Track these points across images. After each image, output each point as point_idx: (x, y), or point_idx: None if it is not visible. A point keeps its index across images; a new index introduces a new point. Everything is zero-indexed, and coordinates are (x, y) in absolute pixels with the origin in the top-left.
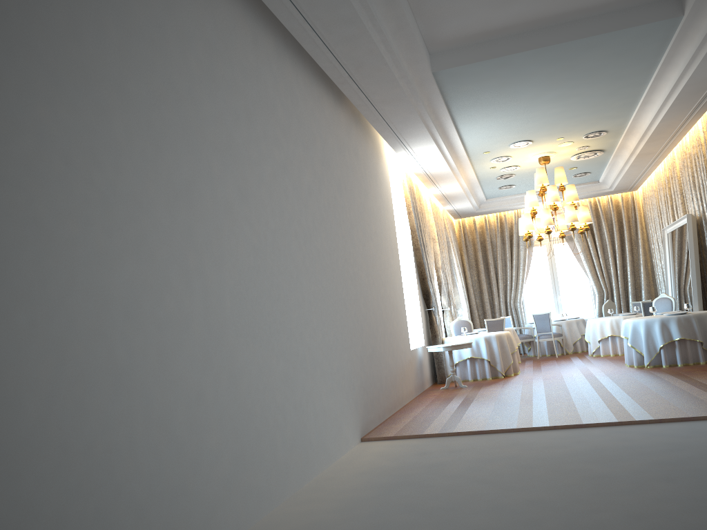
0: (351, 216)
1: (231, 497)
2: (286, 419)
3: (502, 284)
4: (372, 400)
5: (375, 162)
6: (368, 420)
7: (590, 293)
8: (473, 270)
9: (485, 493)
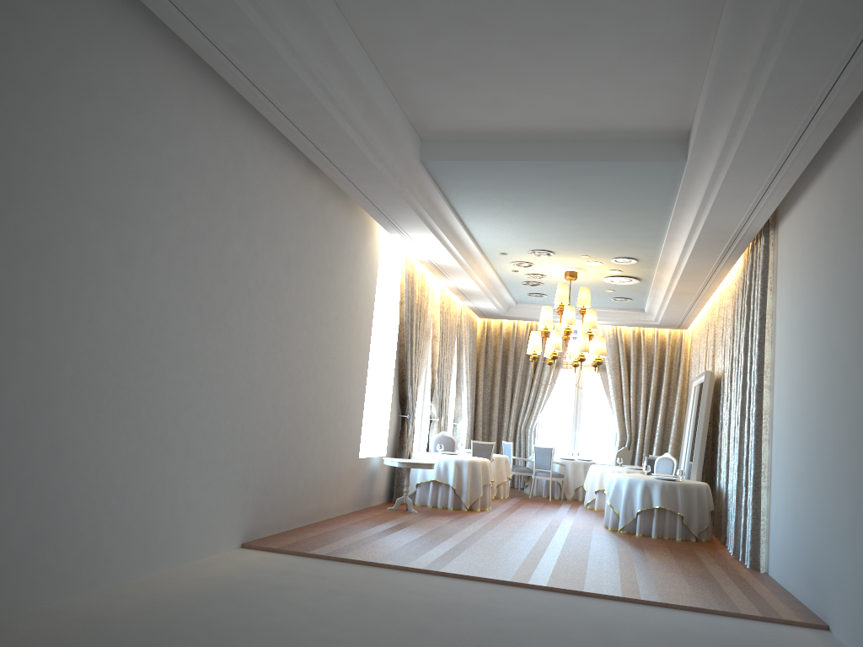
0: (298, 297)
1: (14, 572)
2: (125, 504)
3: (517, 404)
4: (274, 505)
5: (358, 240)
6: (260, 526)
7: (613, 435)
8: (488, 381)
9: (295, 623)
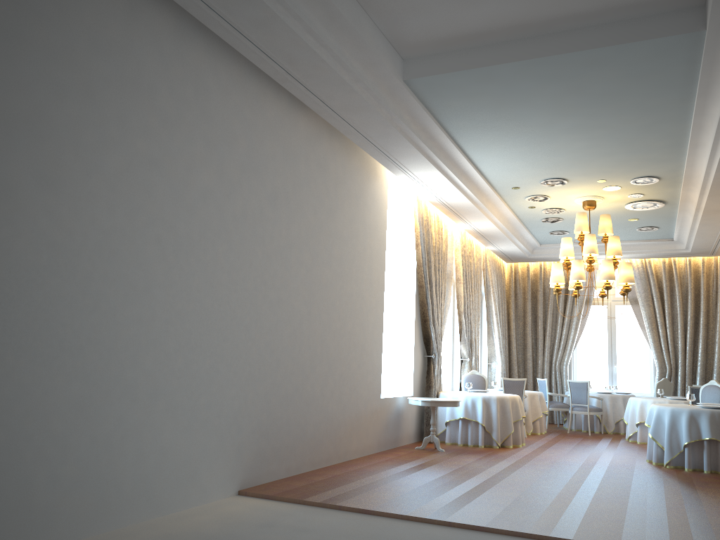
0: (290, 234)
1: None
2: (69, 454)
3: (550, 342)
4: (278, 448)
5: (361, 181)
6: (261, 471)
7: (652, 367)
8: (520, 322)
9: None
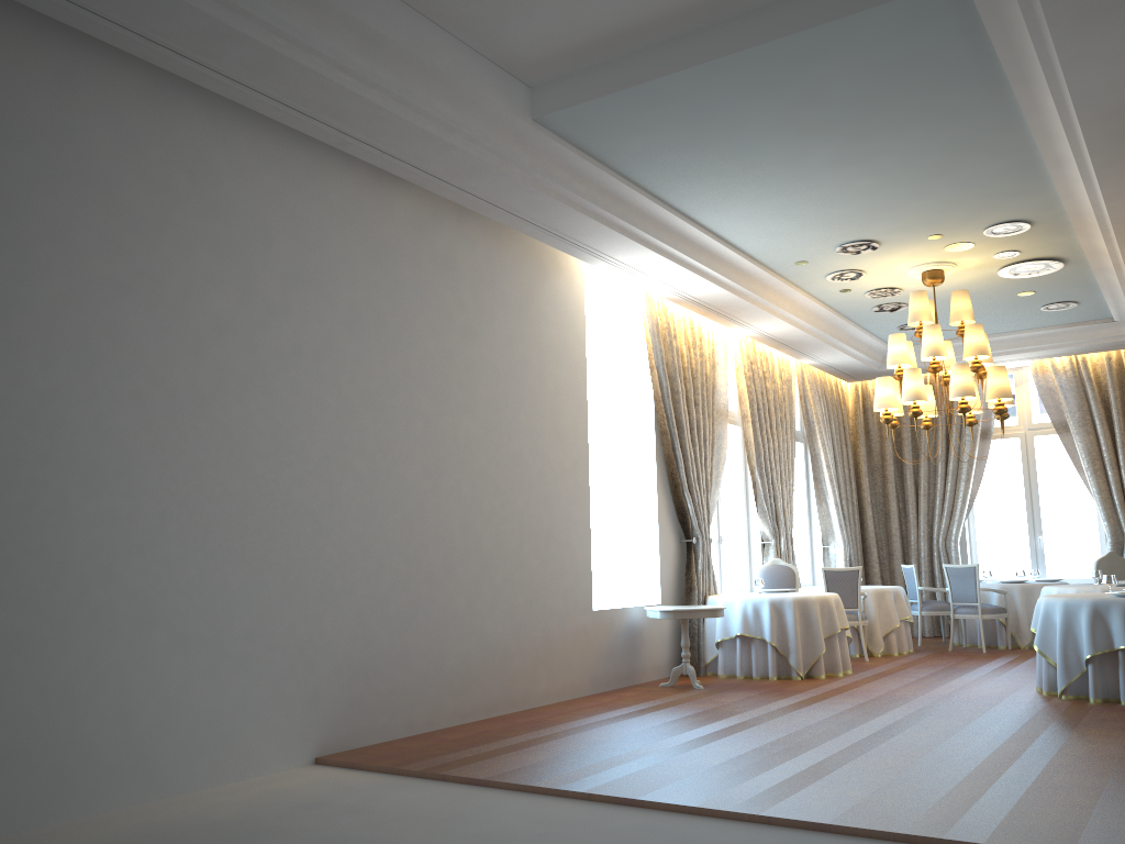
0: (389, 371)
1: None
2: None
3: (926, 505)
4: (388, 693)
5: (527, 279)
6: (358, 728)
7: (1103, 535)
8: (877, 476)
9: None
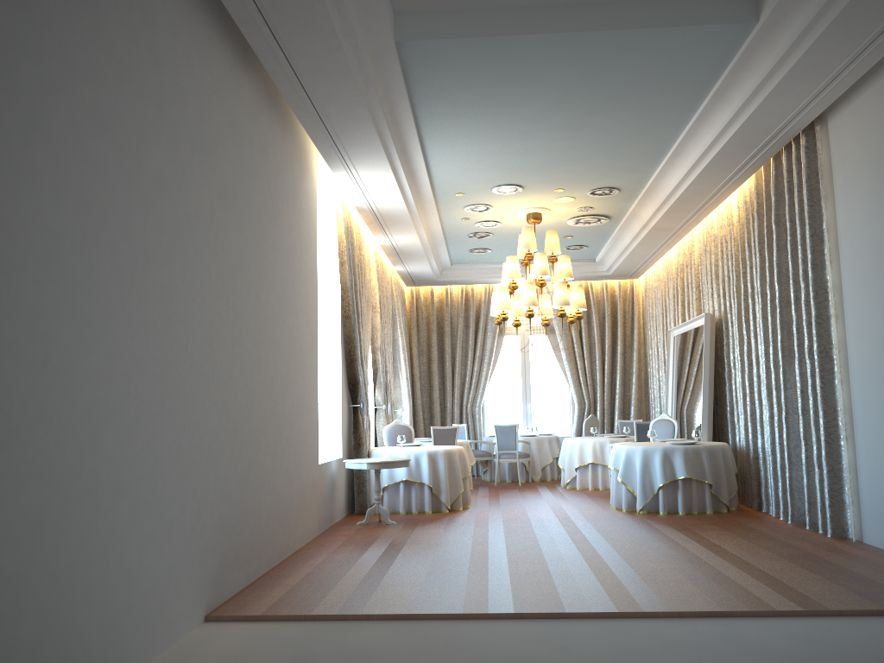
0: (239, 245)
1: None
2: (25, 604)
3: (460, 380)
4: (238, 547)
5: (296, 175)
6: (225, 582)
7: (568, 404)
8: (423, 358)
9: None
